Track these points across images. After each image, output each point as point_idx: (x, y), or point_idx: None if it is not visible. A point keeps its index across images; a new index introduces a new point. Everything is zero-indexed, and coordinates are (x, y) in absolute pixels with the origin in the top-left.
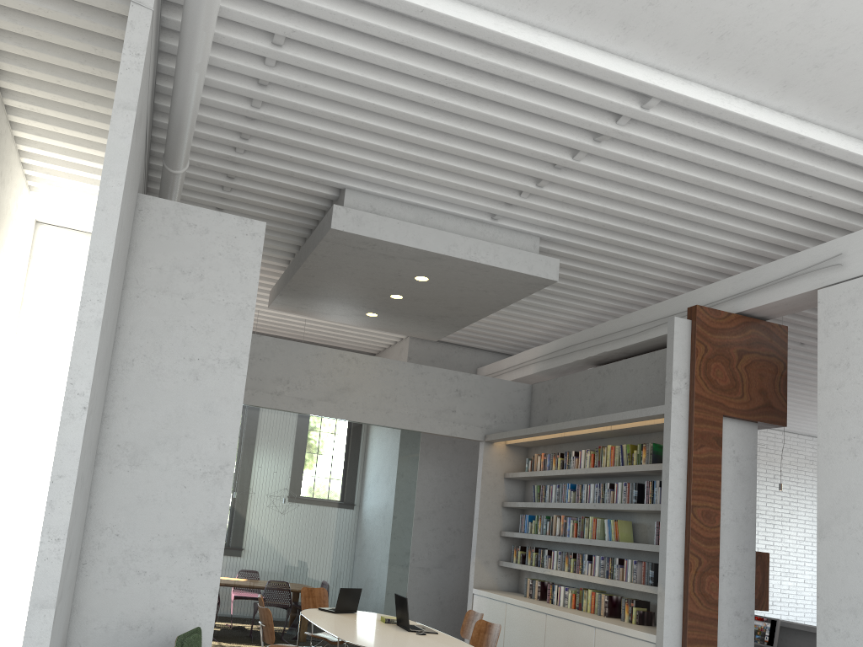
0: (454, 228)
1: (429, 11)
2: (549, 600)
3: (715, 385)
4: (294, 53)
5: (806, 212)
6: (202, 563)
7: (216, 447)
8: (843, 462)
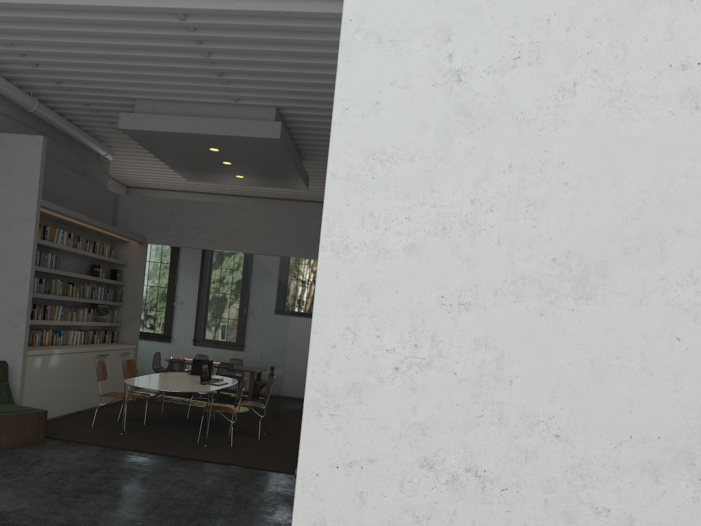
0: (210, 112)
1: (12, 3)
2: None
3: None
4: (4, 37)
5: None
6: (15, 329)
7: (20, 268)
8: None
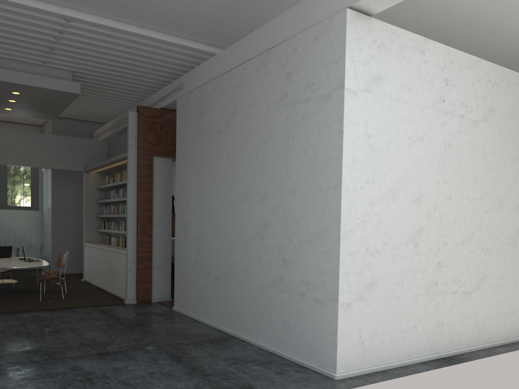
0: (23, 68)
1: None
2: (110, 243)
3: (149, 142)
4: None
5: (175, 62)
6: None
7: None
8: (181, 174)
